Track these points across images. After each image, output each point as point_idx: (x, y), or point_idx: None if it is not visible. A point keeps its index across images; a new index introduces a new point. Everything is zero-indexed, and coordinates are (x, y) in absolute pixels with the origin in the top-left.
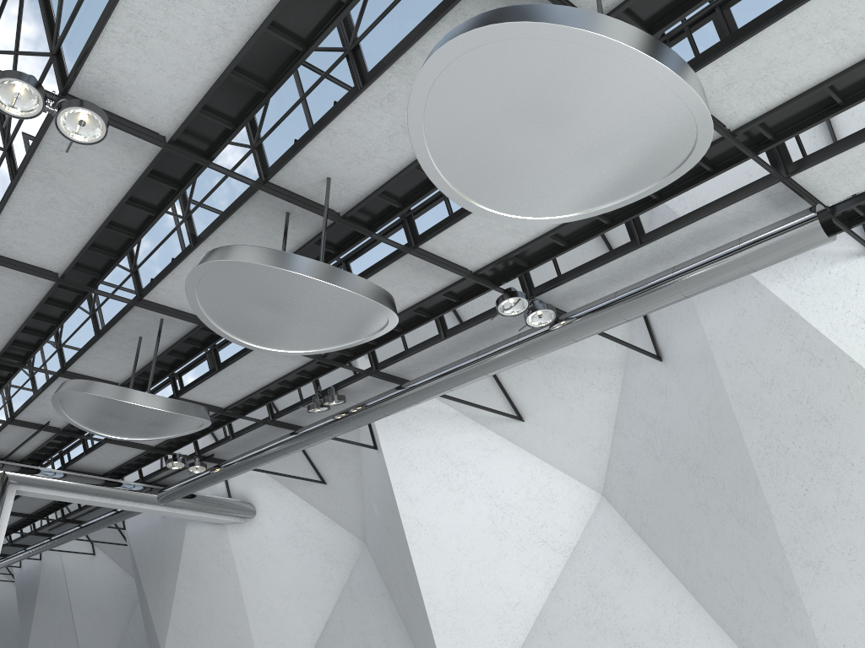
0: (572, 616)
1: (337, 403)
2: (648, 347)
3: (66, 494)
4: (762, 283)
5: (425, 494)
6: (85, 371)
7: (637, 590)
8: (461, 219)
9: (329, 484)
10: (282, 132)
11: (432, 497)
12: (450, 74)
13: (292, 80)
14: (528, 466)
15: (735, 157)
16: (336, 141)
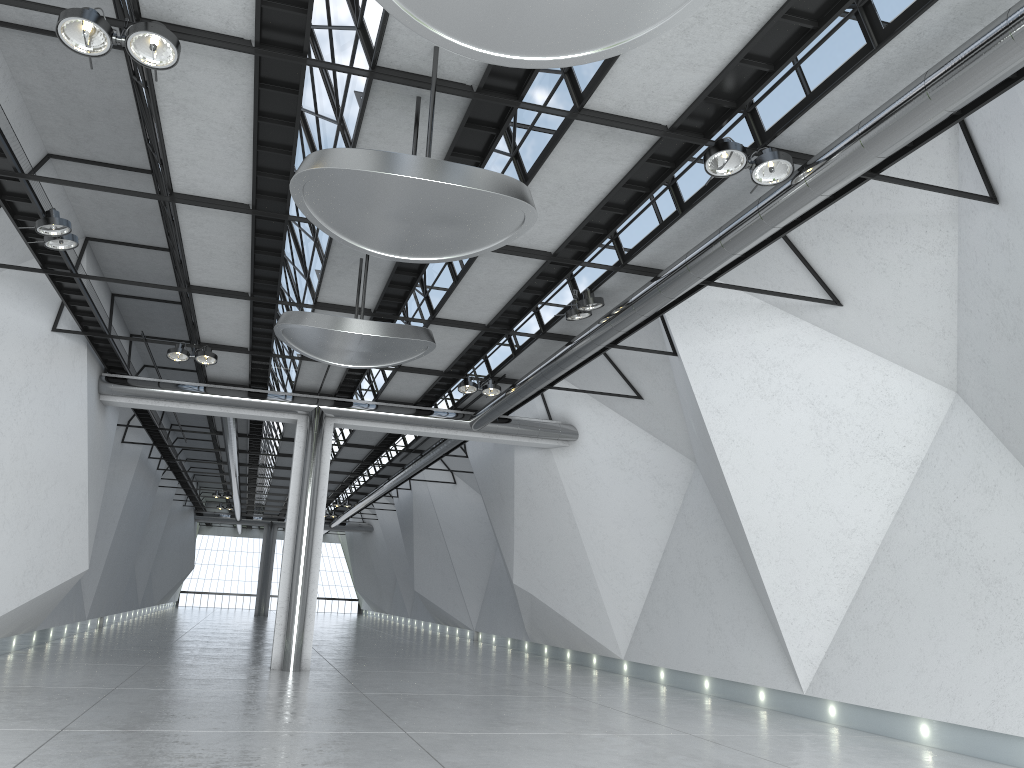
0: (919, 545)
1: (596, 307)
2: (980, 186)
3: (380, 424)
4: None
5: (733, 404)
6: (334, 300)
7: (999, 513)
8: (616, 63)
9: (645, 399)
10: (355, 6)
11: (742, 408)
12: None
13: None
14: (856, 362)
15: None
16: None
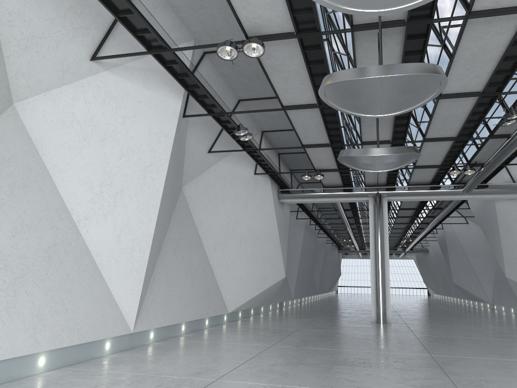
0: None
1: None
2: None
3: (411, 197)
4: None
5: None
6: (370, 139)
7: None
8: None
9: None
10: None
11: None
12: None
13: None
14: None
15: None
16: None
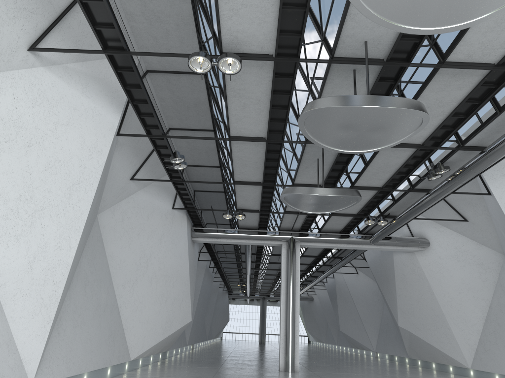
0: None
1: (445, 171)
2: None
3: (323, 244)
4: None
5: None
6: (302, 182)
7: None
8: (466, 33)
9: (469, 221)
10: (325, 27)
11: None
12: None
13: None
14: None
15: None
16: (357, 19)
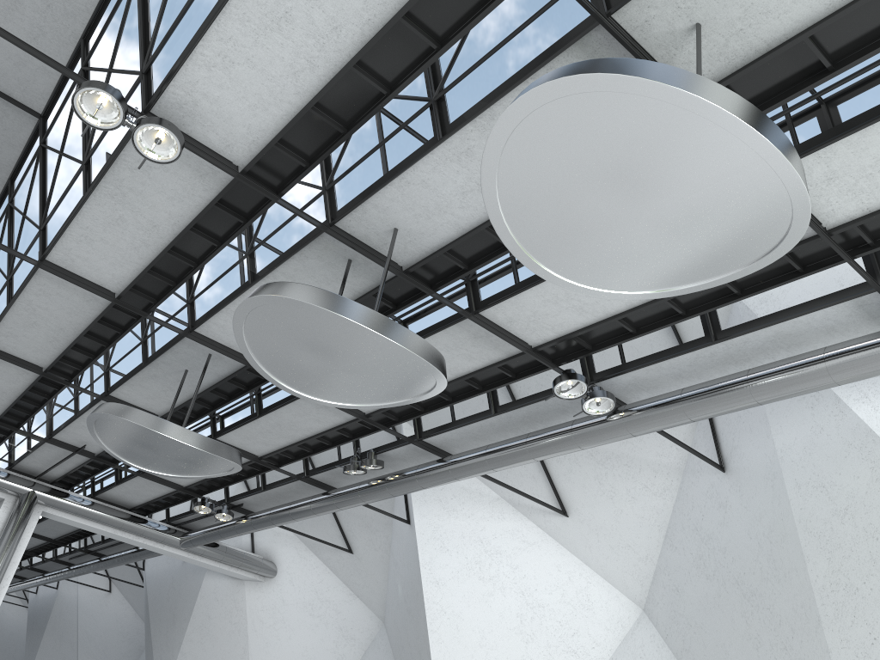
0: None
1: (374, 468)
2: (711, 455)
3: (90, 522)
4: (844, 402)
5: (453, 579)
6: (128, 398)
7: None
8: (527, 289)
9: (355, 554)
10: (355, 176)
11: (460, 584)
12: (532, 123)
13: (372, 123)
14: (566, 566)
15: (828, 258)
16: (408, 191)
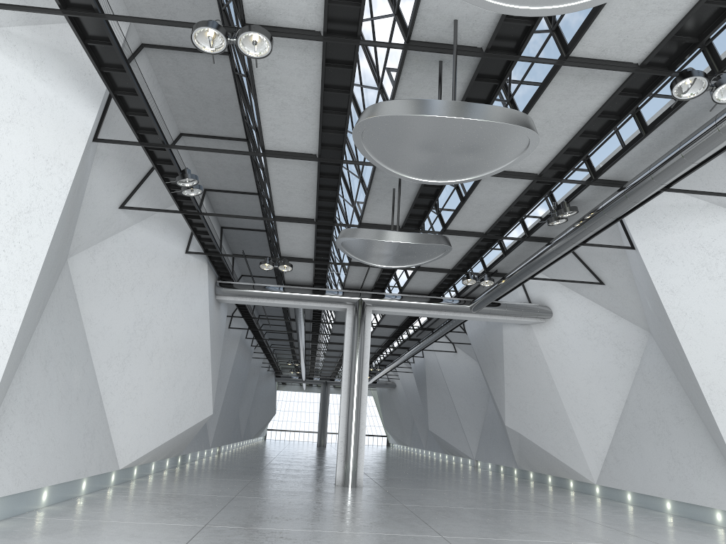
0: None
1: (571, 214)
2: None
3: (404, 310)
4: None
5: (685, 285)
6: (373, 221)
7: None
8: (598, 16)
9: (606, 285)
10: None
11: (693, 287)
12: None
13: None
14: None
15: None
16: None
